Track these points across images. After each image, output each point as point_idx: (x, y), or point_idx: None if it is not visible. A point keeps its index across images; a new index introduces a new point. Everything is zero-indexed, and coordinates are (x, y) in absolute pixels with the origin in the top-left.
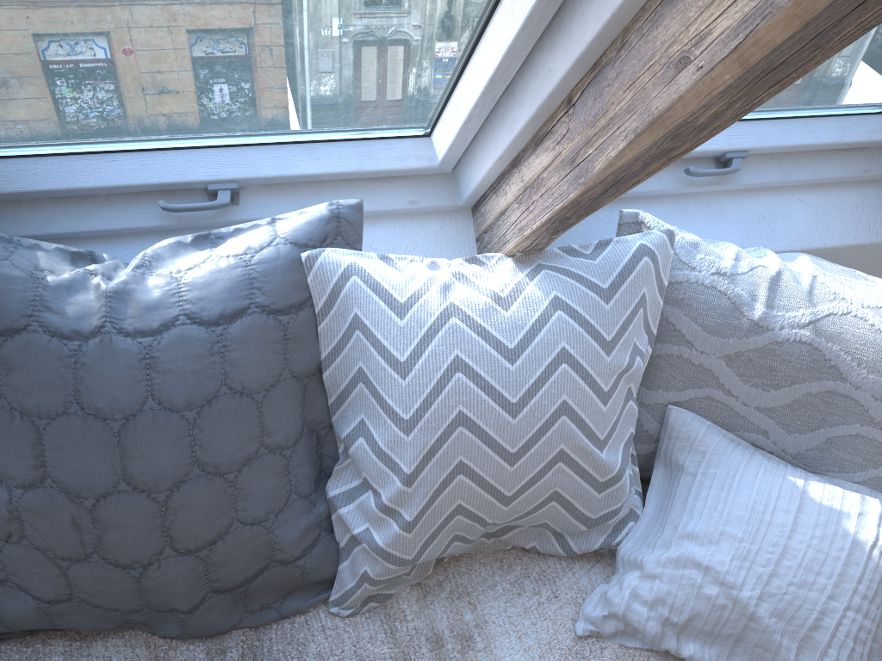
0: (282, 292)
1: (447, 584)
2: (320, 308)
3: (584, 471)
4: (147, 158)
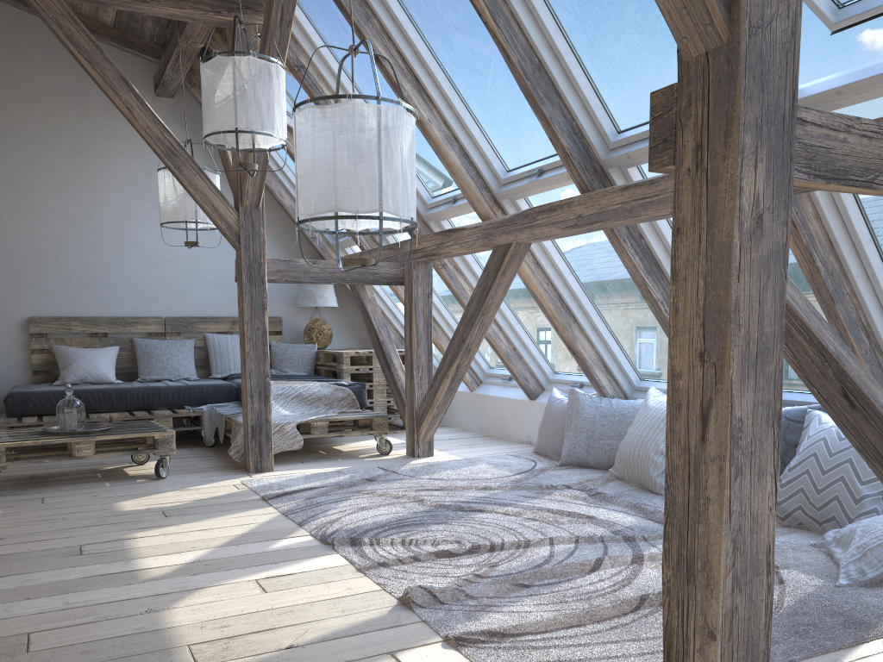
0: (794, 415)
1: (791, 529)
2: (805, 426)
3: (850, 490)
4: (800, 394)
